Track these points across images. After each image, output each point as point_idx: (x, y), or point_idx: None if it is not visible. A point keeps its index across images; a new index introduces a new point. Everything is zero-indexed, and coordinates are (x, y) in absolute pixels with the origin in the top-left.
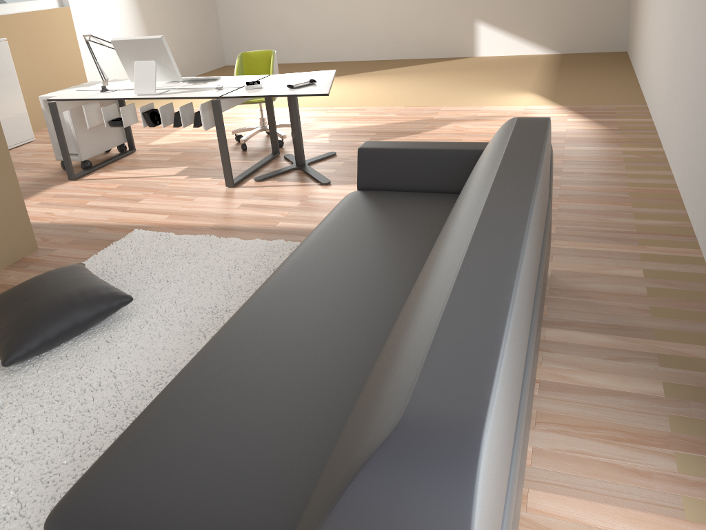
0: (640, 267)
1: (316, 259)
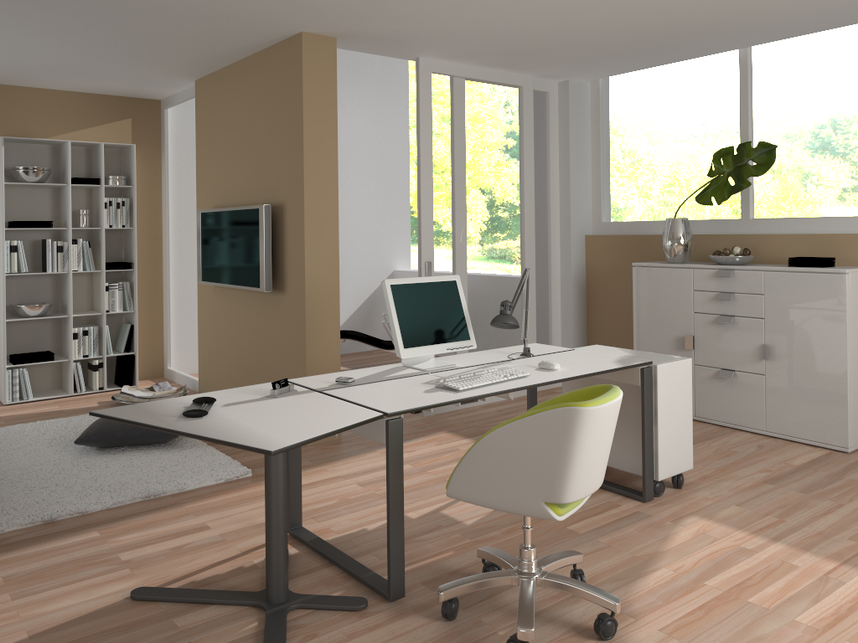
0: None
1: None
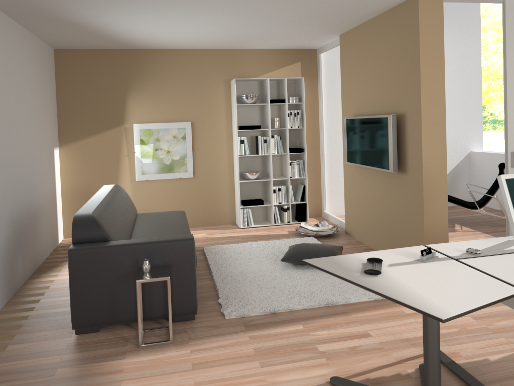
0: (5, 351)
1: (176, 232)
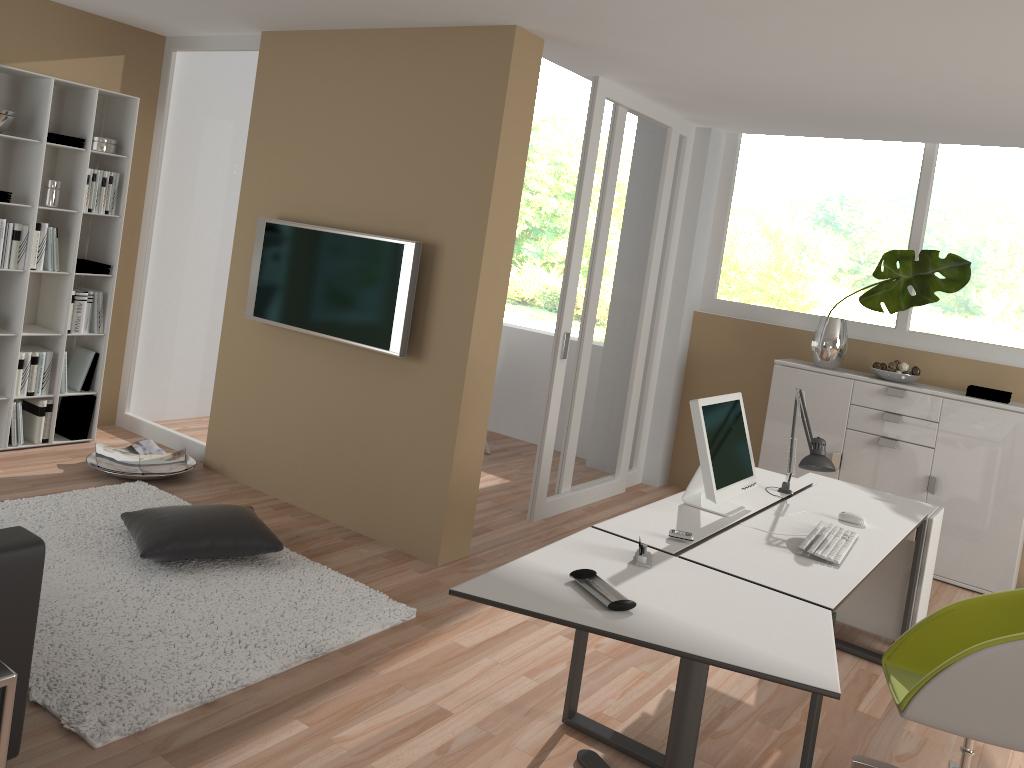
0: None
1: None
